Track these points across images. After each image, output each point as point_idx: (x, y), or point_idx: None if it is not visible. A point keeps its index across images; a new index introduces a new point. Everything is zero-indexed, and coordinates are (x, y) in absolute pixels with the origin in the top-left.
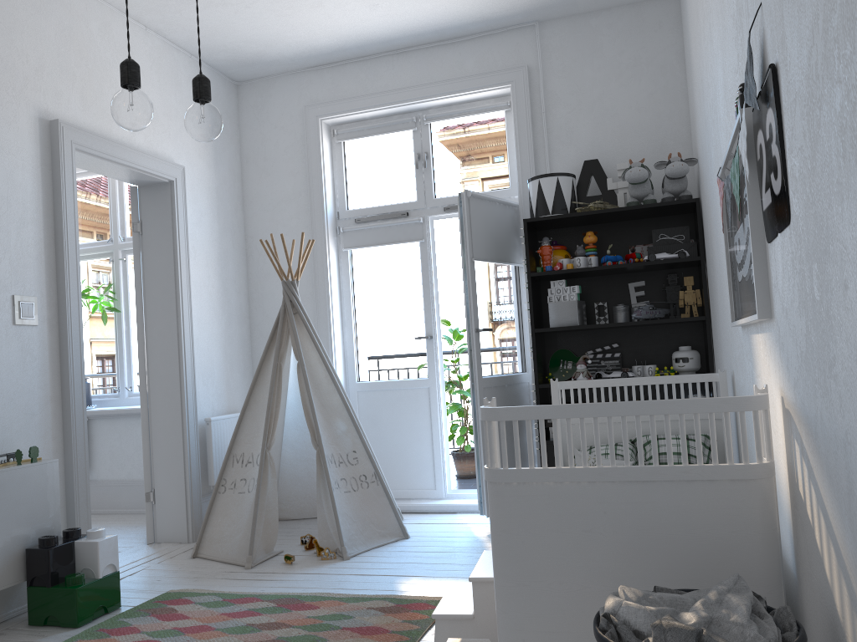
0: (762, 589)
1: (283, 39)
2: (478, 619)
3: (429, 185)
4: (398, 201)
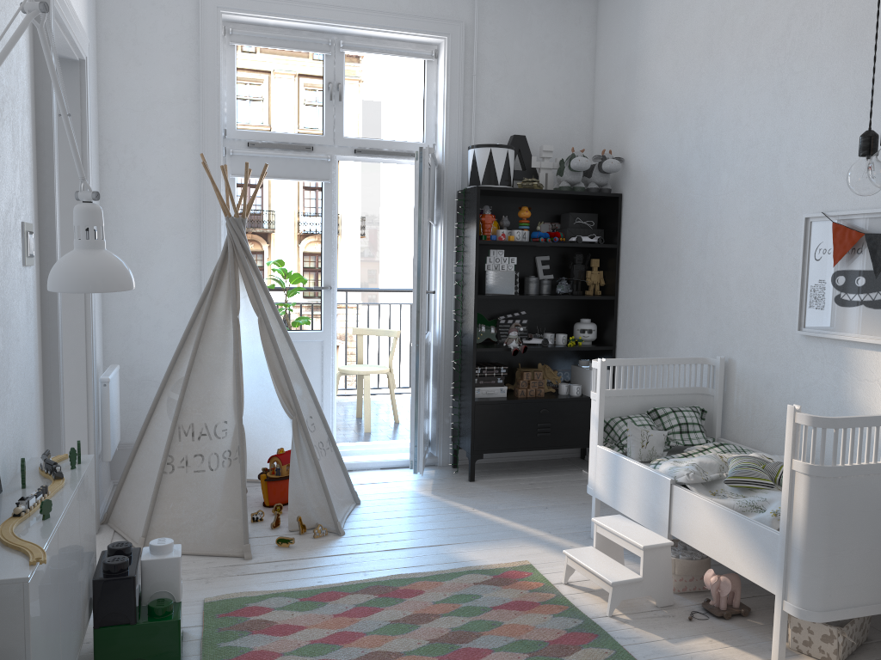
0: None
1: None
2: (645, 580)
3: (340, 121)
4: (301, 132)
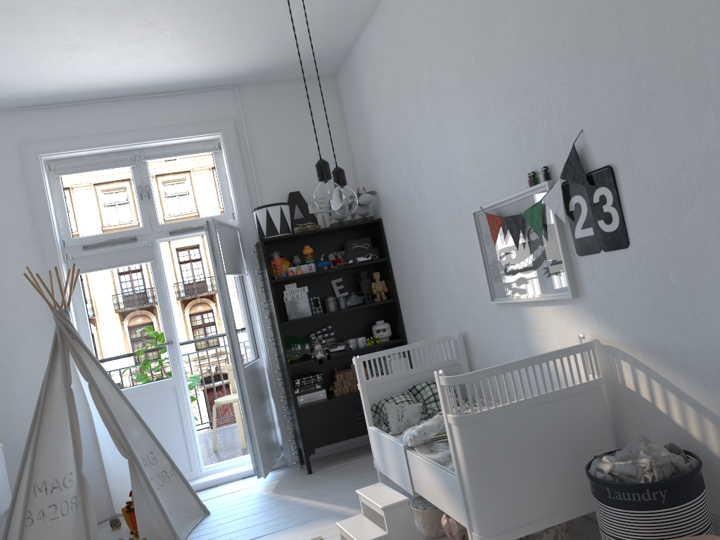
0: (611, 446)
1: (11, 82)
2: (391, 535)
3: (153, 213)
4: (125, 228)
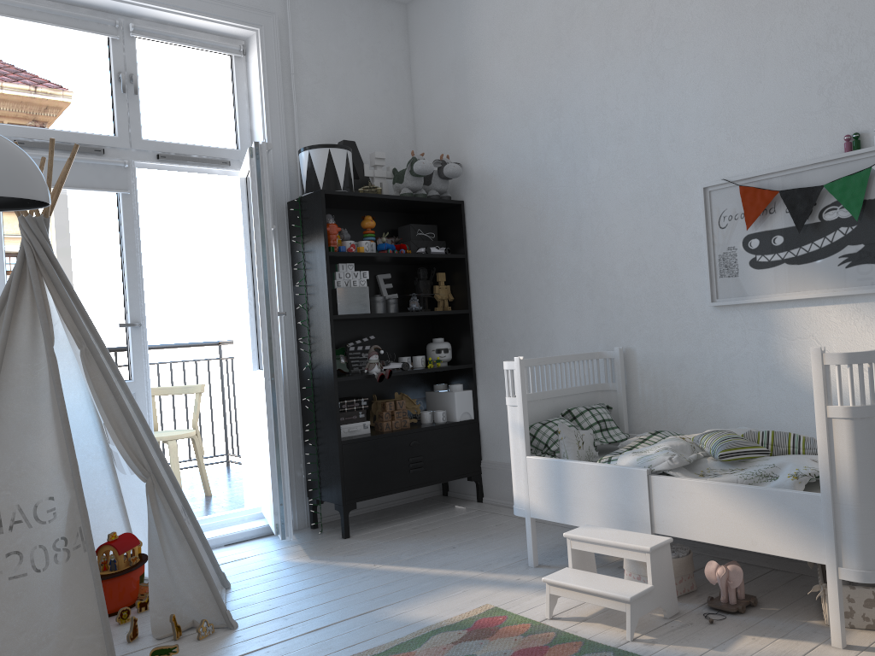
0: None
1: None
2: (654, 588)
3: (136, 119)
4: (87, 131)
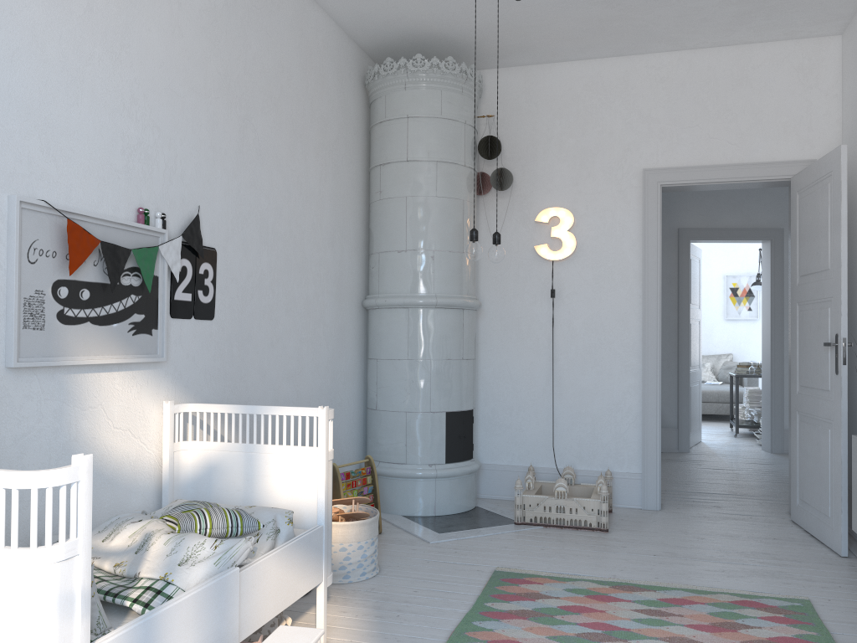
0: None
1: None
2: None
3: None
4: None
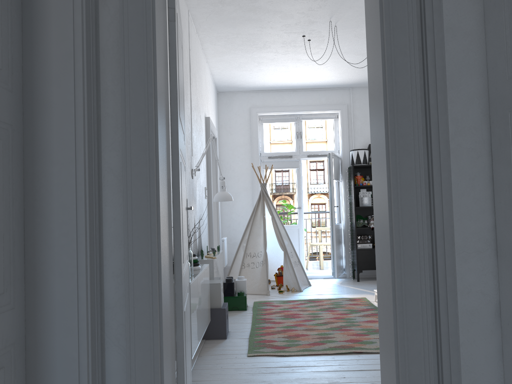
0: None
1: (255, 82)
2: None
3: (301, 145)
4: (287, 151)
